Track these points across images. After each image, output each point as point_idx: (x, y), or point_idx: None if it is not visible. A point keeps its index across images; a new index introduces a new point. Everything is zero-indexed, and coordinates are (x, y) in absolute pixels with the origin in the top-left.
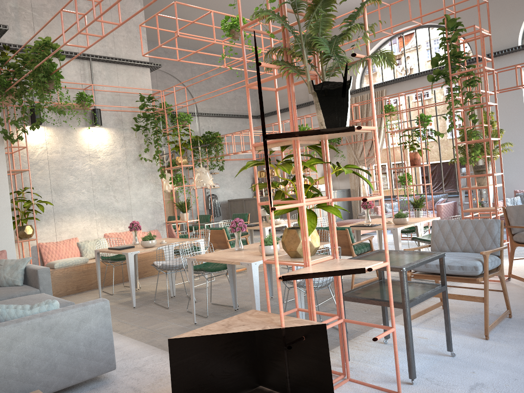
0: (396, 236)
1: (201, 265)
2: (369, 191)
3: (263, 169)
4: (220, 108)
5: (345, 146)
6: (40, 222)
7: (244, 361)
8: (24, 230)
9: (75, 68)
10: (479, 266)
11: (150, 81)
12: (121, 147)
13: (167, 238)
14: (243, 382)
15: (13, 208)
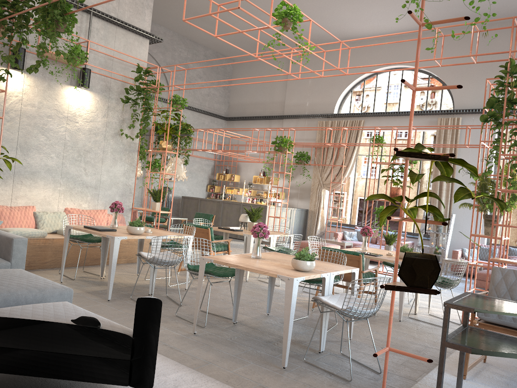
0: None
1: None
2: (327, 216)
3: (222, 172)
4: (192, 101)
5: (311, 167)
6: None
7: None
8: None
9: None
10: None
11: (147, 54)
12: (102, 117)
13: (146, 227)
14: None
15: None
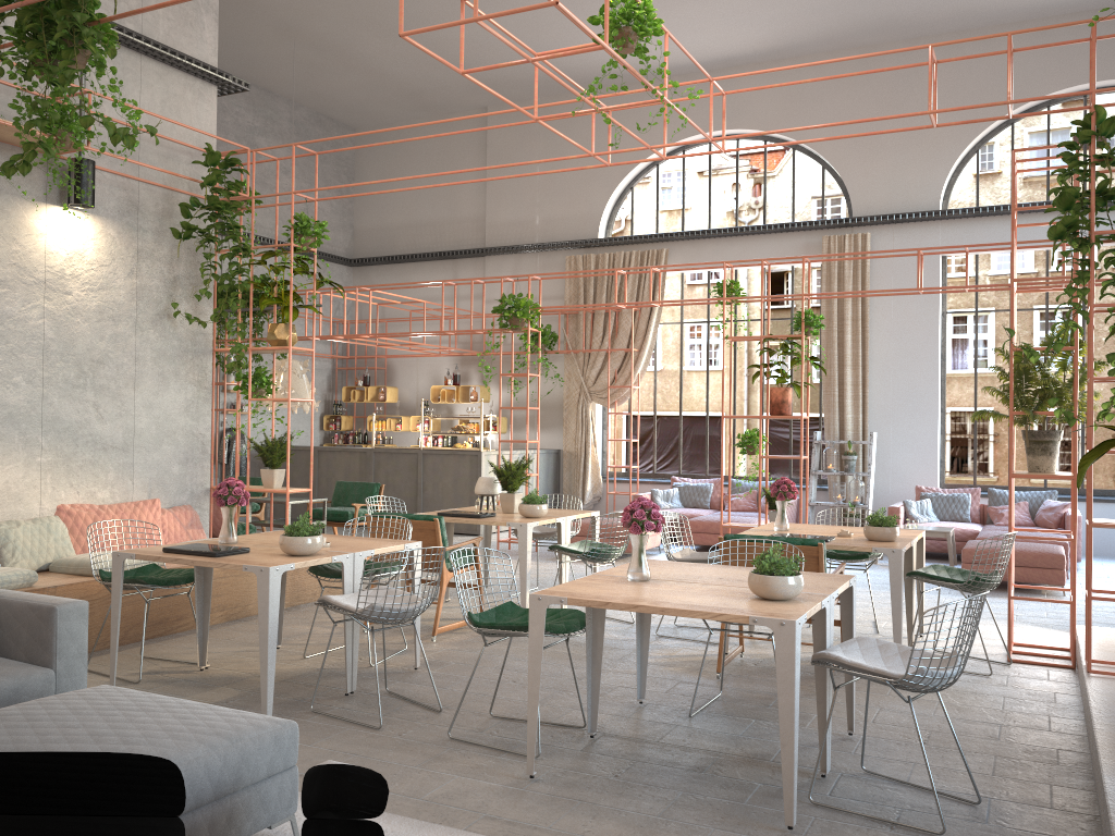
0: (897, 568)
1: (491, 613)
2: (602, 459)
3: (356, 383)
4: (273, 227)
5: (559, 356)
6: None
7: None
8: None
9: None
10: None
11: (214, 120)
12: (127, 276)
13: None
14: None
15: None
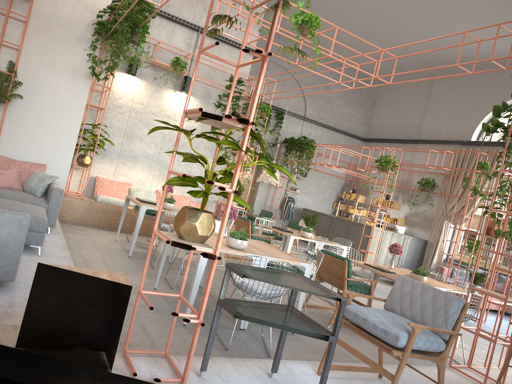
0: None
1: None
2: (448, 251)
3: (350, 191)
4: (328, 120)
5: (438, 196)
6: (105, 159)
7: (93, 319)
8: (83, 159)
9: (184, 36)
10: (402, 338)
11: (249, 67)
12: None
13: None
14: (83, 339)
15: (82, 137)
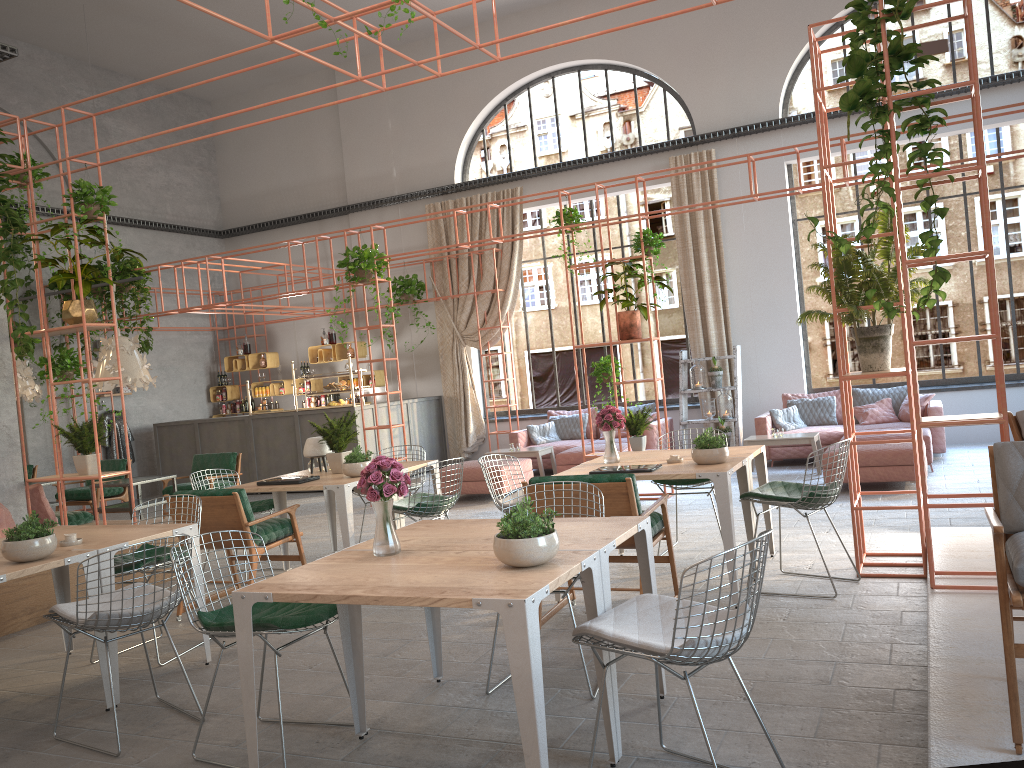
0: (724, 493)
1: None
2: (483, 401)
3: (237, 352)
4: (132, 207)
5: (430, 305)
6: None
7: None
8: None
9: None
10: None
11: None
12: None
13: (66, 528)
14: None
15: None
